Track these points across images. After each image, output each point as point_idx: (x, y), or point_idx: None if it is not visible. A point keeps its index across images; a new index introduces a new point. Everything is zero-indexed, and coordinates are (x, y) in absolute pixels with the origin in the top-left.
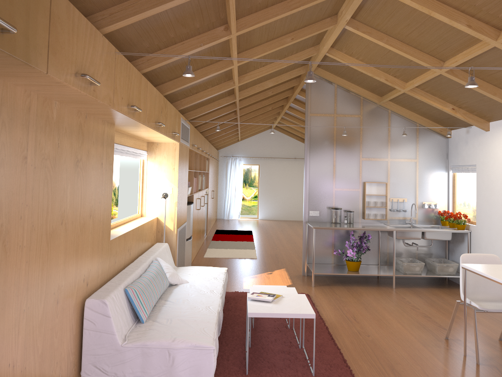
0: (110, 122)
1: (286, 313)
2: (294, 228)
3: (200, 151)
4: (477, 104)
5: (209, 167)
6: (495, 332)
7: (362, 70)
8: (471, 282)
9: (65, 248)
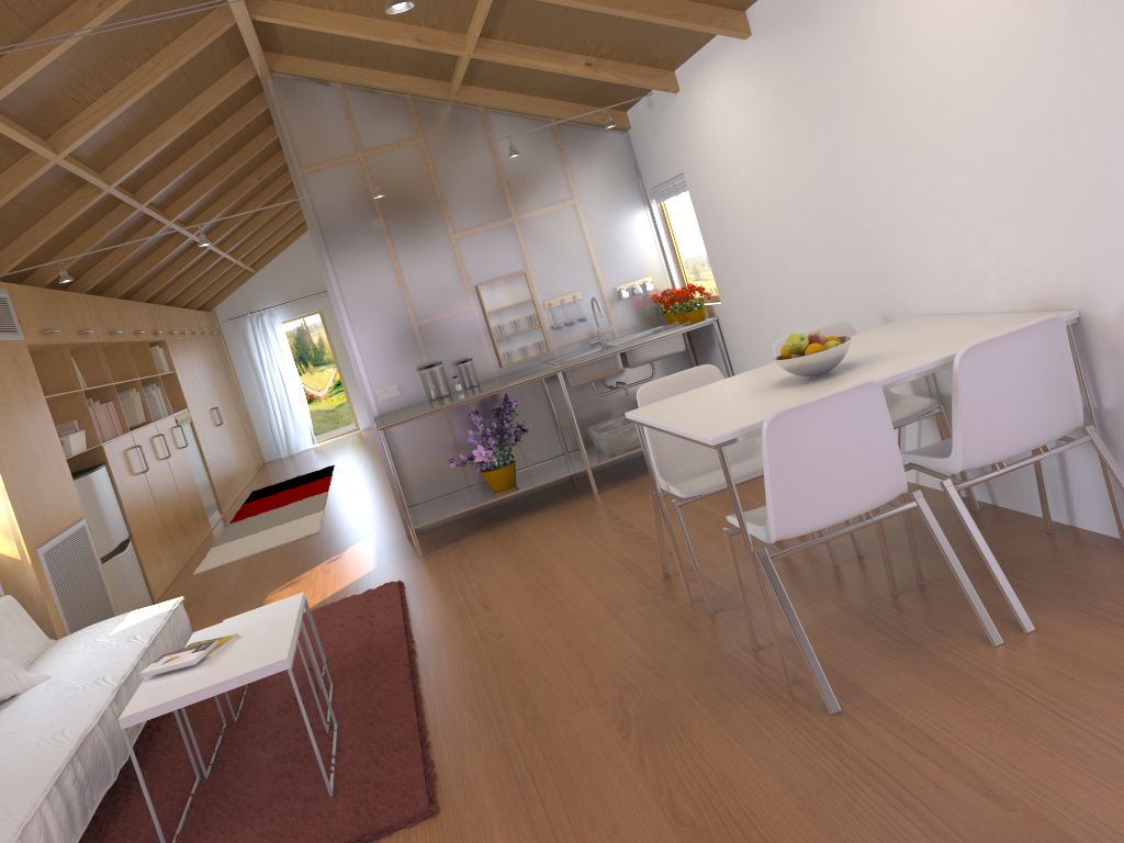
0: None
1: (216, 685)
2: None
3: (100, 336)
4: (625, 39)
5: (174, 360)
6: None
7: (355, 33)
8: (674, 440)
9: None
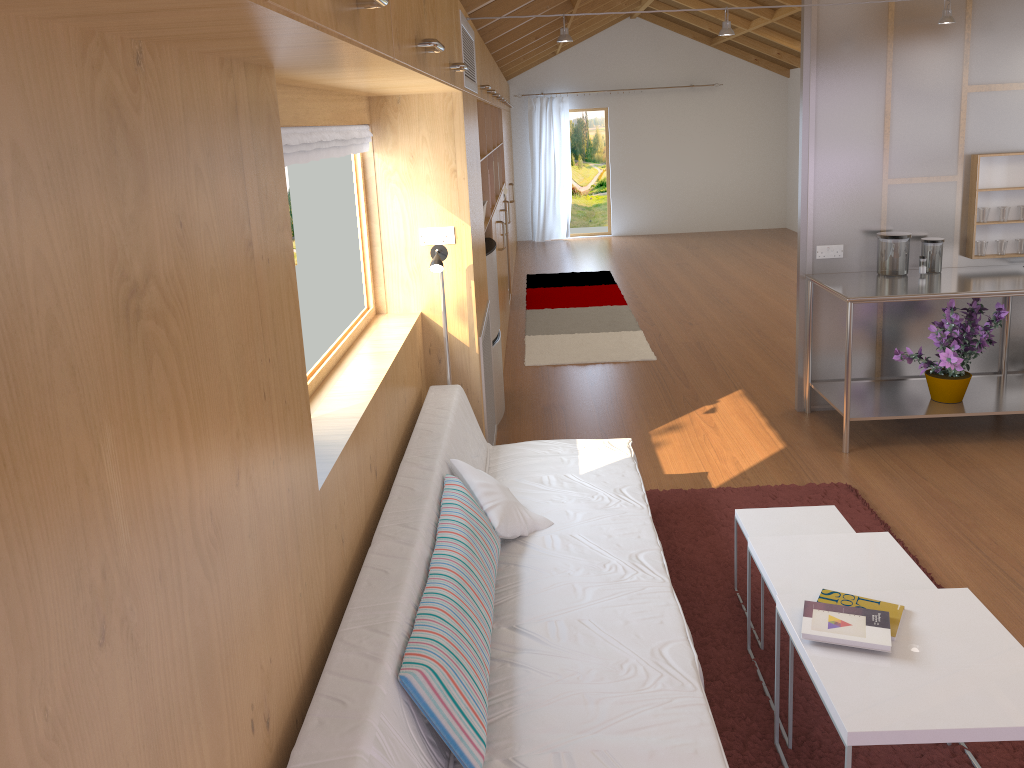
0: (255, 64)
1: (987, 729)
2: (706, 257)
3: (490, 98)
4: None
5: (502, 131)
6: None
7: None
8: None
9: (146, 718)
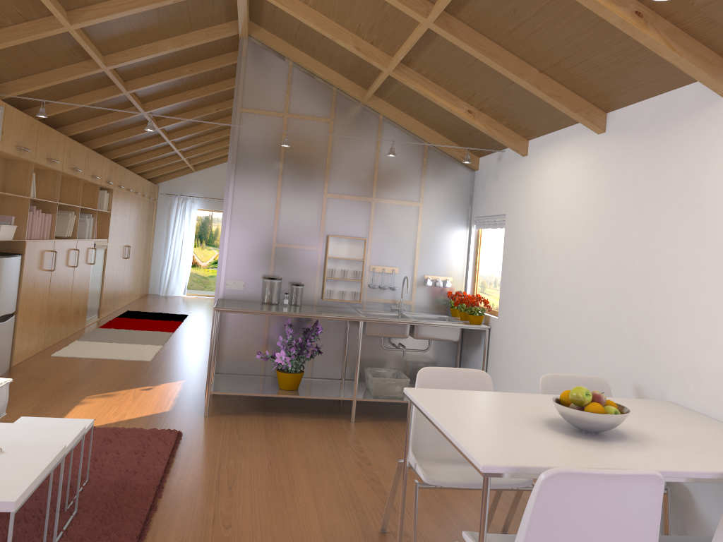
0: None
1: None
2: None
3: (64, 167)
4: (504, 103)
5: (113, 204)
6: None
7: (315, 25)
8: None
9: None
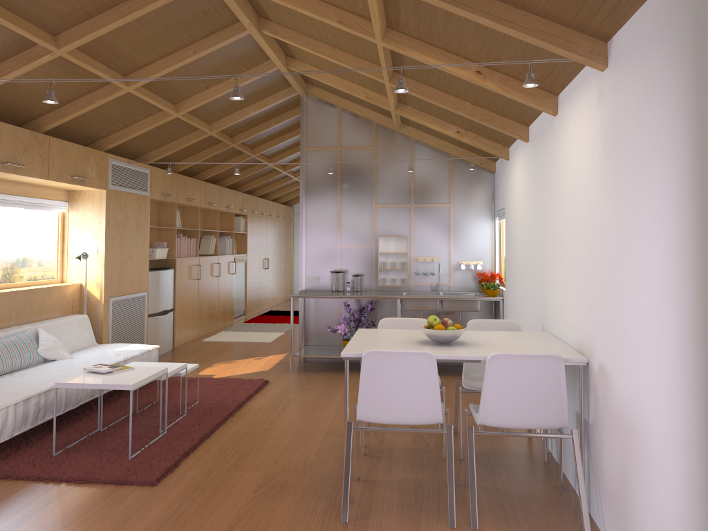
0: None
1: (98, 384)
2: None
3: (201, 203)
4: (474, 124)
5: (248, 227)
6: (449, 424)
7: (335, 86)
8: None
9: None
